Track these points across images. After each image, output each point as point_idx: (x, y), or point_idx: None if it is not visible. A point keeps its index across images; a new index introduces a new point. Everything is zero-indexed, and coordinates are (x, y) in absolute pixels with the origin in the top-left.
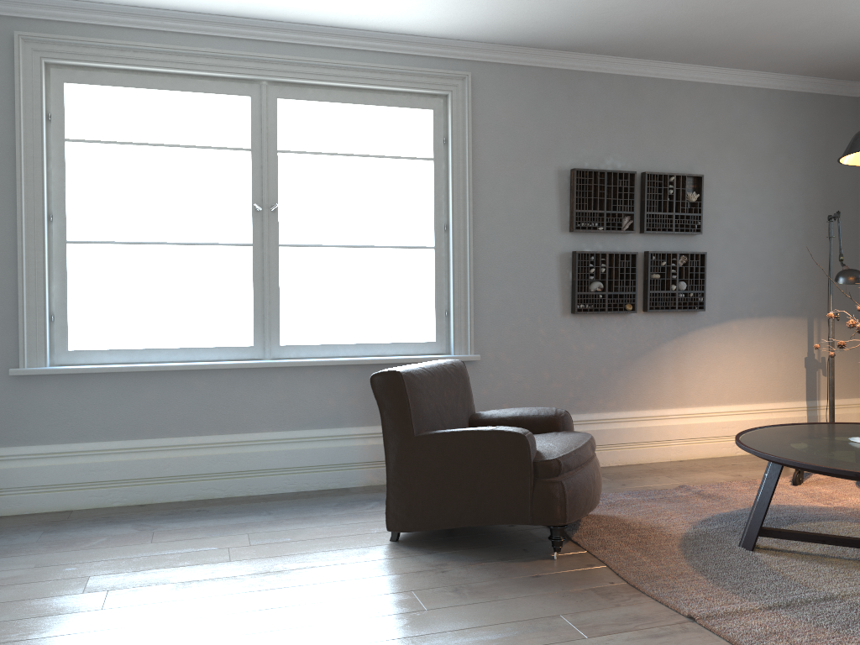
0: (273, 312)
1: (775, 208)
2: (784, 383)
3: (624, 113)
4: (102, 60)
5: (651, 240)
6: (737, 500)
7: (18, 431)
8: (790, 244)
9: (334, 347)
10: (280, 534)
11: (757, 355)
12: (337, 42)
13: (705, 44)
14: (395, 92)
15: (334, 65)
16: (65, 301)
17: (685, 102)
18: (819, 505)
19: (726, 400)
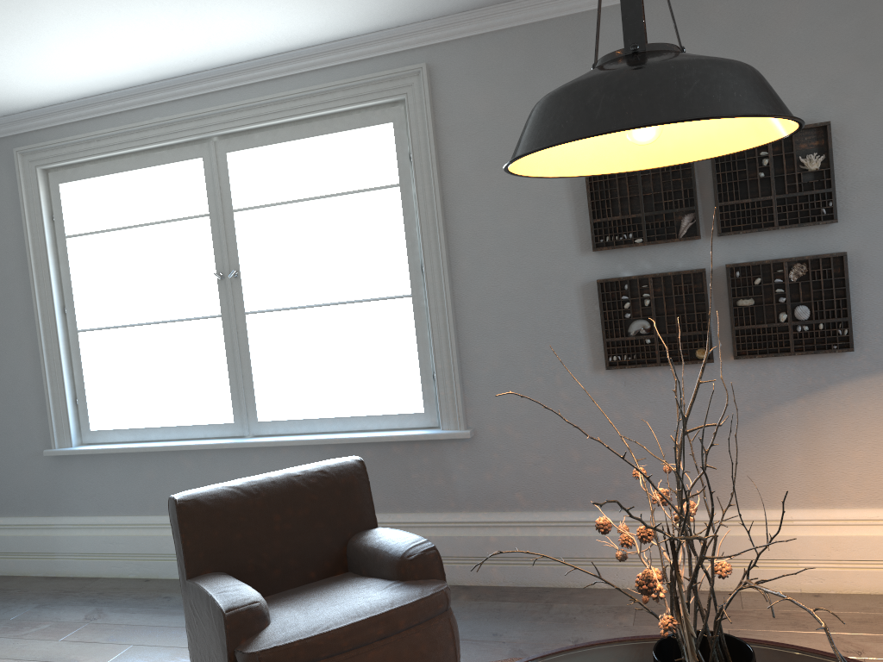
0: (247, 385)
1: None
2: None
3: None
4: (76, 157)
5: (740, 244)
6: None
7: (62, 503)
8: None
9: (311, 422)
10: (150, 652)
11: None
12: (269, 73)
13: None
14: (349, 112)
15: (268, 101)
16: (83, 386)
17: (793, 4)
18: None
19: None
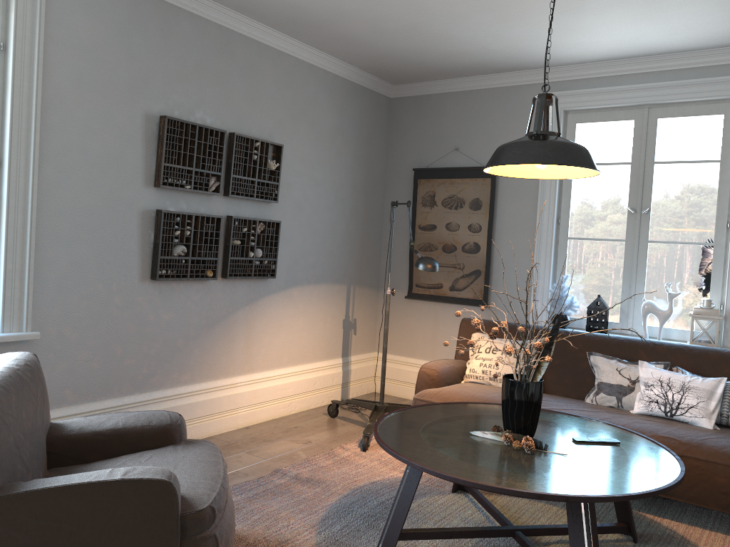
0: None
1: (332, 185)
2: (328, 343)
3: (217, 66)
4: None
5: (233, 204)
6: (336, 482)
7: None
8: (340, 219)
9: None
10: None
11: (311, 319)
12: None
13: (304, 16)
14: None
15: None
16: None
17: (271, 69)
18: (399, 475)
19: (285, 362)
